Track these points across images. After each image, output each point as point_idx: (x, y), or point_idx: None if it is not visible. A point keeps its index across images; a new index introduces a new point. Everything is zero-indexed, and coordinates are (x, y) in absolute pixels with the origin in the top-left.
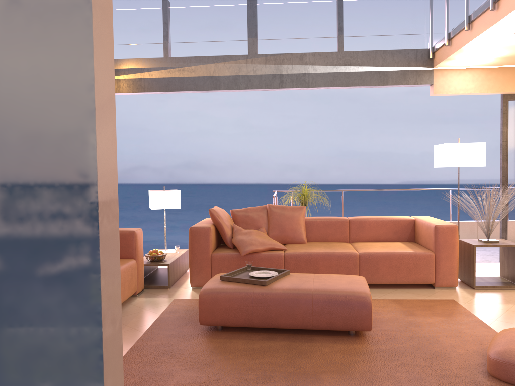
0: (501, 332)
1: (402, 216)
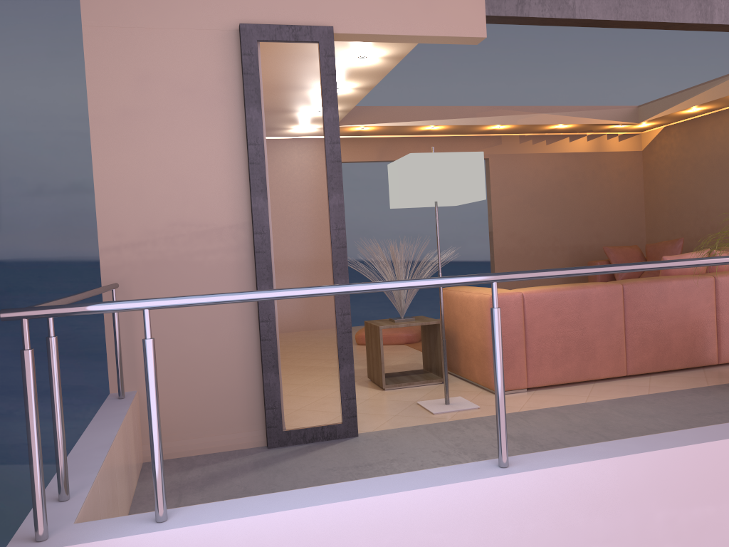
0: (415, 327)
1: (529, 287)
